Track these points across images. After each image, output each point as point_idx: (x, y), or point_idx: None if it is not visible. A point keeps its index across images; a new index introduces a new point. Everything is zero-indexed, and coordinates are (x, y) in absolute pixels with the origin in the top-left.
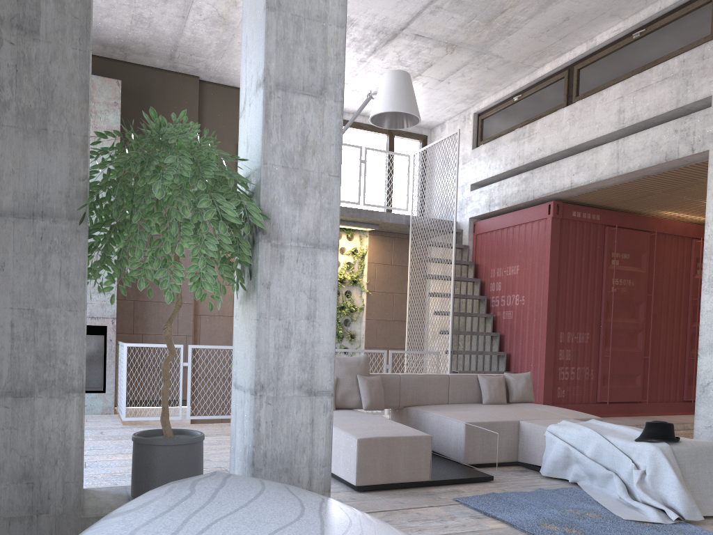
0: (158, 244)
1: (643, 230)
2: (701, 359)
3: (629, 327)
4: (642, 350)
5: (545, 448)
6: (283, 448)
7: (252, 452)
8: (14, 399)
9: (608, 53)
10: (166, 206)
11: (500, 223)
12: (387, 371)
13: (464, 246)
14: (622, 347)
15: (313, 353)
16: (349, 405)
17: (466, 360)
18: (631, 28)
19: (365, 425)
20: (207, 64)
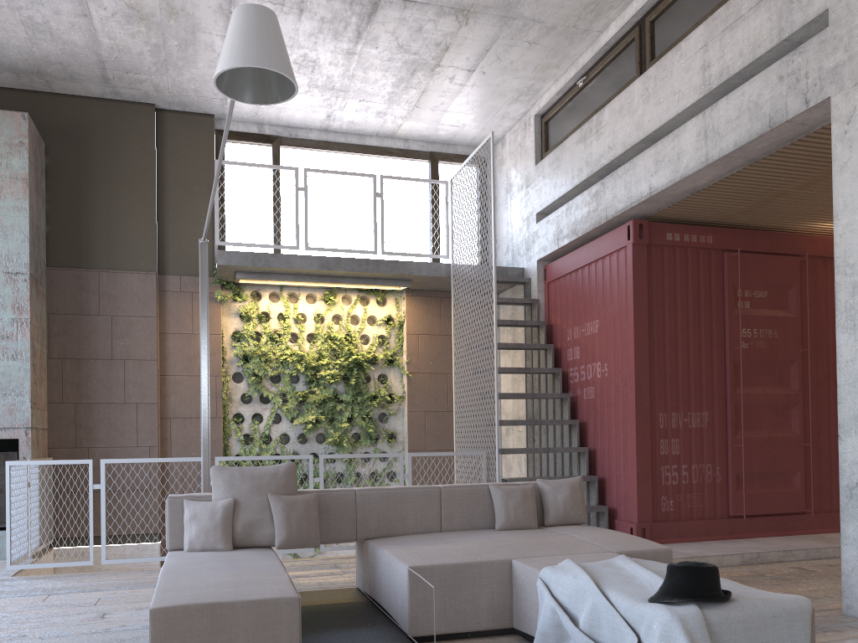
0: None
1: (787, 255)
2: (844, 442)
3: (775, 400)
4: (800, 434)
5: (539, 609)
6: None
7: None
8: None
9: None
10: None
11: (574, 262)
12: (443, 482)
13: (531, 300)
14: (766, 430)
15: None
16: (259, 541)
17: (543, 461)
18: None
19: (209, 581)
20: (154, 84)
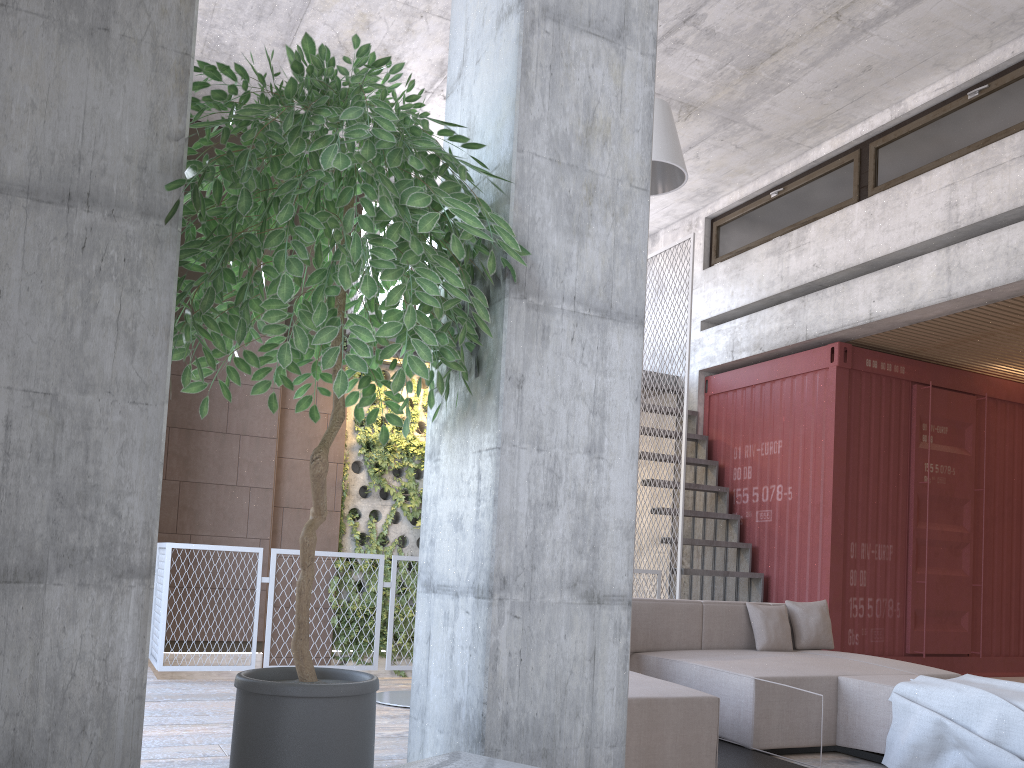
0: (320, 279)
1: (965, 393)
2: None
3: (951, 538)
4: (969, 574)
5: (891, 723)
6: (539, 707)
7: (480, 715)
8: (2, 586)
9: (927, 122)
10: (337, 208)
11: (750, 377)
12: None
13: (691, 412)
14: (941, 568)
15: (598, 520)
16: None
17: (694, 586)
18: (964, 85)
19: None
20: None
